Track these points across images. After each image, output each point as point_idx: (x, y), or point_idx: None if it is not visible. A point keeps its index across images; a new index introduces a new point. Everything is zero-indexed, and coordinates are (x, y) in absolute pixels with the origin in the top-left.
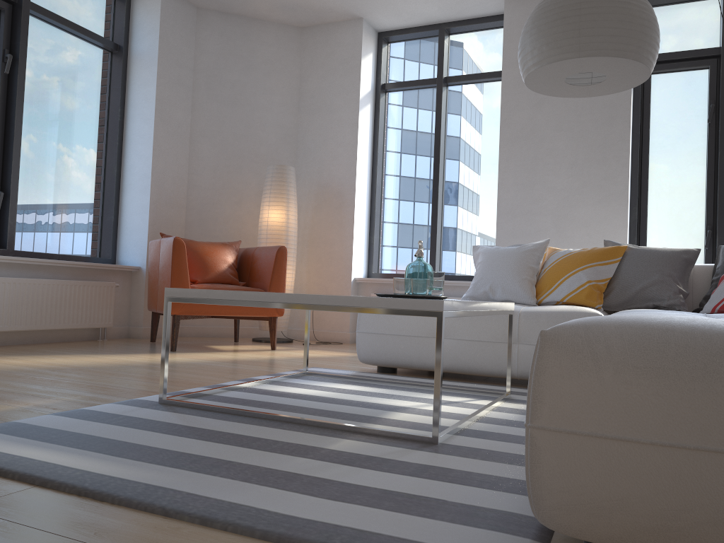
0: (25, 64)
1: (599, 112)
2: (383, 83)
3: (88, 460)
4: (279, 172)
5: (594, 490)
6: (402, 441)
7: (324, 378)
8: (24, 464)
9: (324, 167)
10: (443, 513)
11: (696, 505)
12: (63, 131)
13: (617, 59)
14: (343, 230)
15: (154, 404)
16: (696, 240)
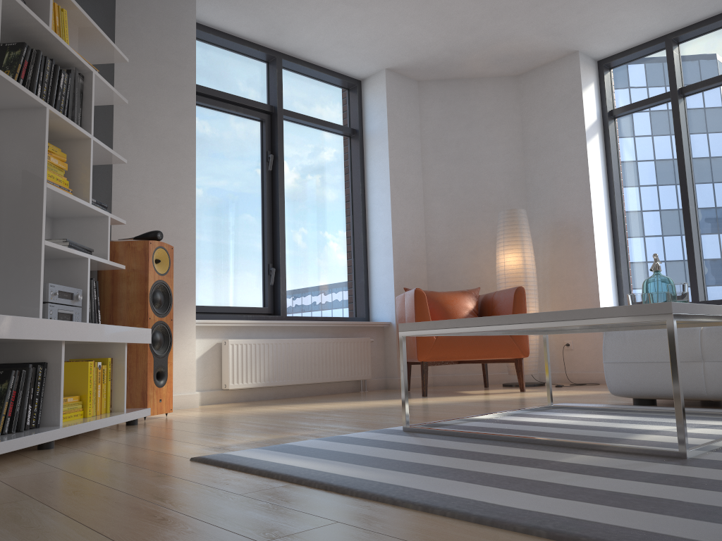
0: (283, 160)
1: None
2: (610, 109)
3: (335, 467)
4: (510, 216)
5: None
6: (644, 456)
7: (571, 410)
8: (286, 469)
9: (557, 204)
10: (674, 510)
11: None
12: (317, 211)
13: None
14: (585, 265)
15: (398, 432)
16: None
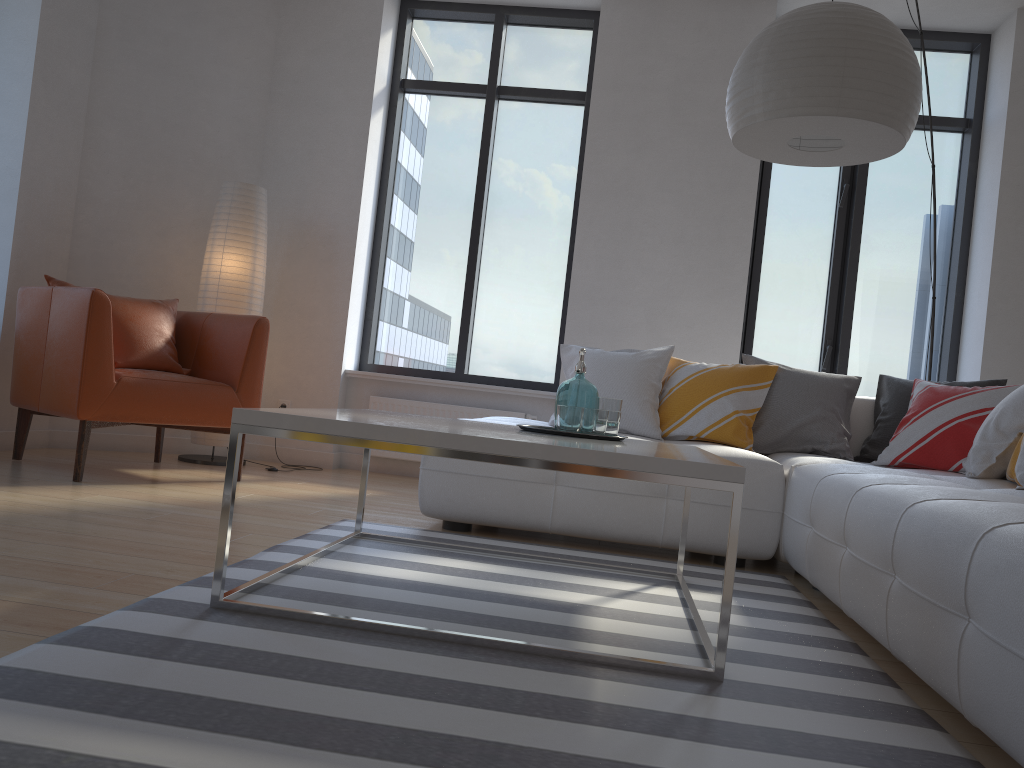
0: None
1: (718, 173)
2: (403, 78)
3: (267, 762)
4: (244, 194)
5: None
6: (672, 678)
7: (395, 545)
8: None
9: (308, 194)
10: None
11: None
12: None
13: (880, 127)
14: (334, 295)
15: (207, 611)
16: (810, 356)
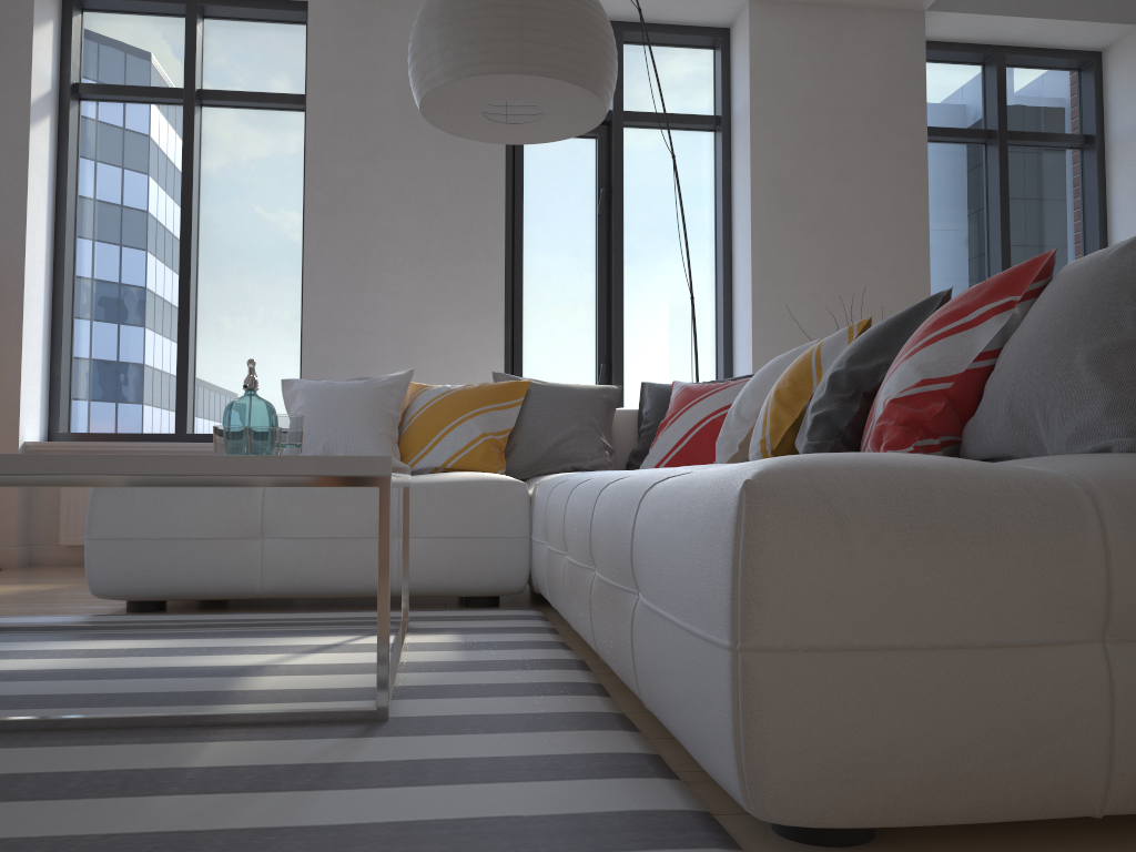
0: None
1: (461, 179)
2: (75, 81)
3: None
4: None
5: (849, 739)
6: (322, 726)
7: (37, 635)
8: None
9: None
10: (544, 840)
11: (990, 733)
12: None
13: (571, 87)
14: None
15: None
16: (585, 377)
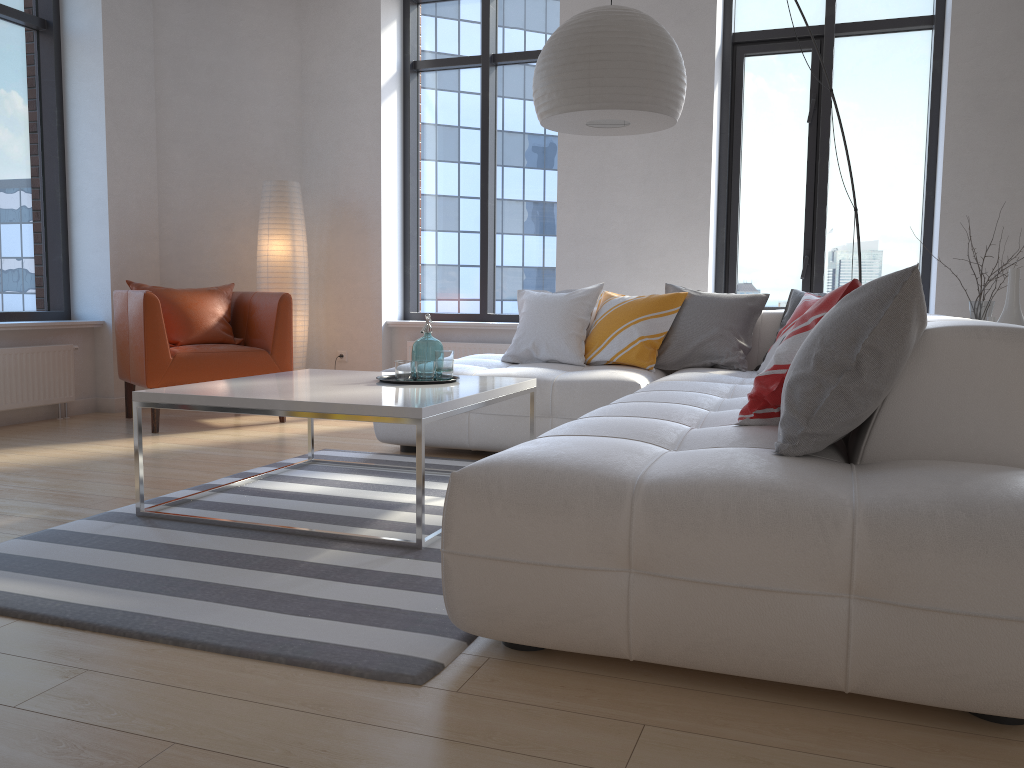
0: None
1: None
2: (413, 60)
3: (66, 590)
4: (279, 190)
5: (490, 600)
6: (387, 548)
7: (332, 467)
8: (4, 599)
9: (340, 177)
10: (391, 621)
11: (559, 608)
12: None
13: (633, 111)
14: (369, 260)
15: (131, 518)
16: (793, 267)
